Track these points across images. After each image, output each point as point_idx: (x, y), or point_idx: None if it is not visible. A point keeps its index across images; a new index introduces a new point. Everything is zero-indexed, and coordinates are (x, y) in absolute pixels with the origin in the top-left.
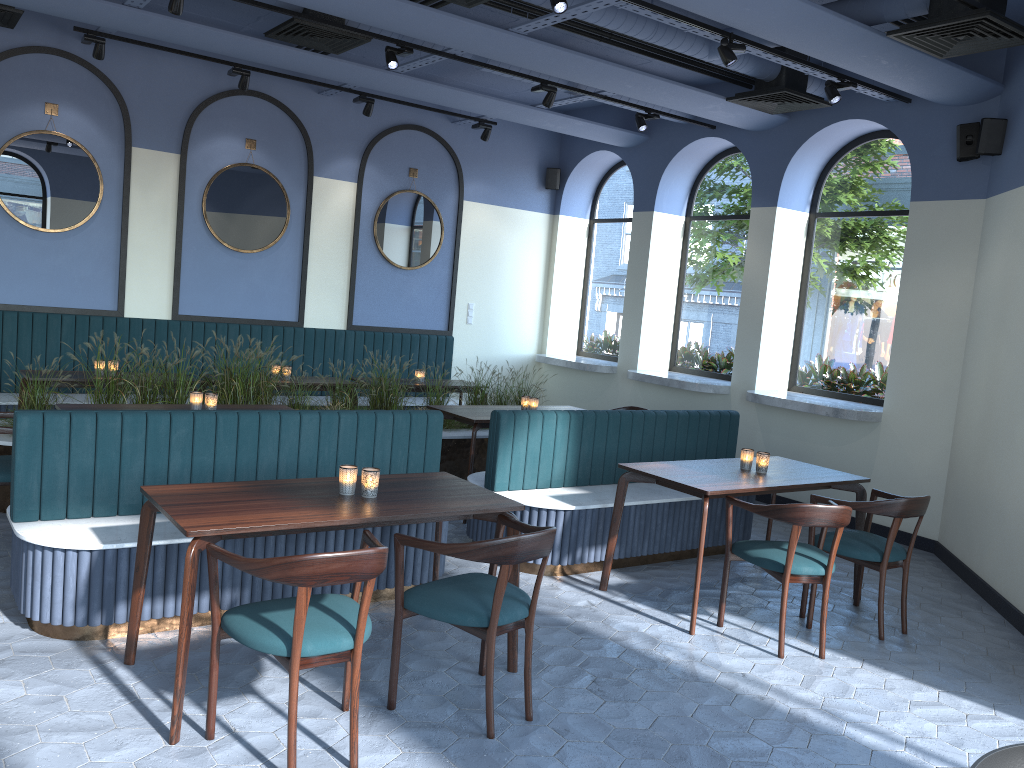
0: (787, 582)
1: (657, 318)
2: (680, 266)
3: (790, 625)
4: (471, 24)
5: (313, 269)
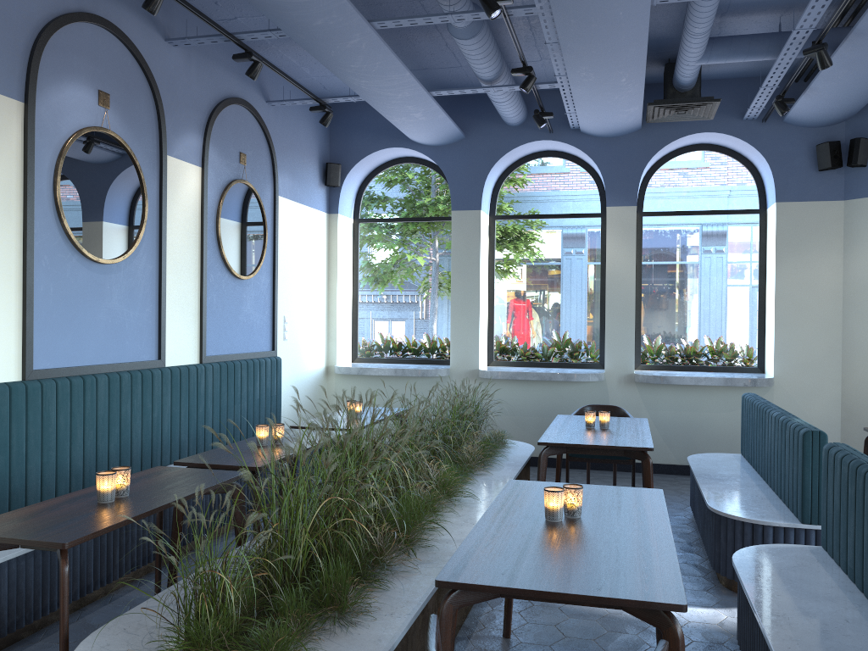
0: None
1: (483, 315)
2: (488, 263)
3: None
4: None
5: (169, 284)
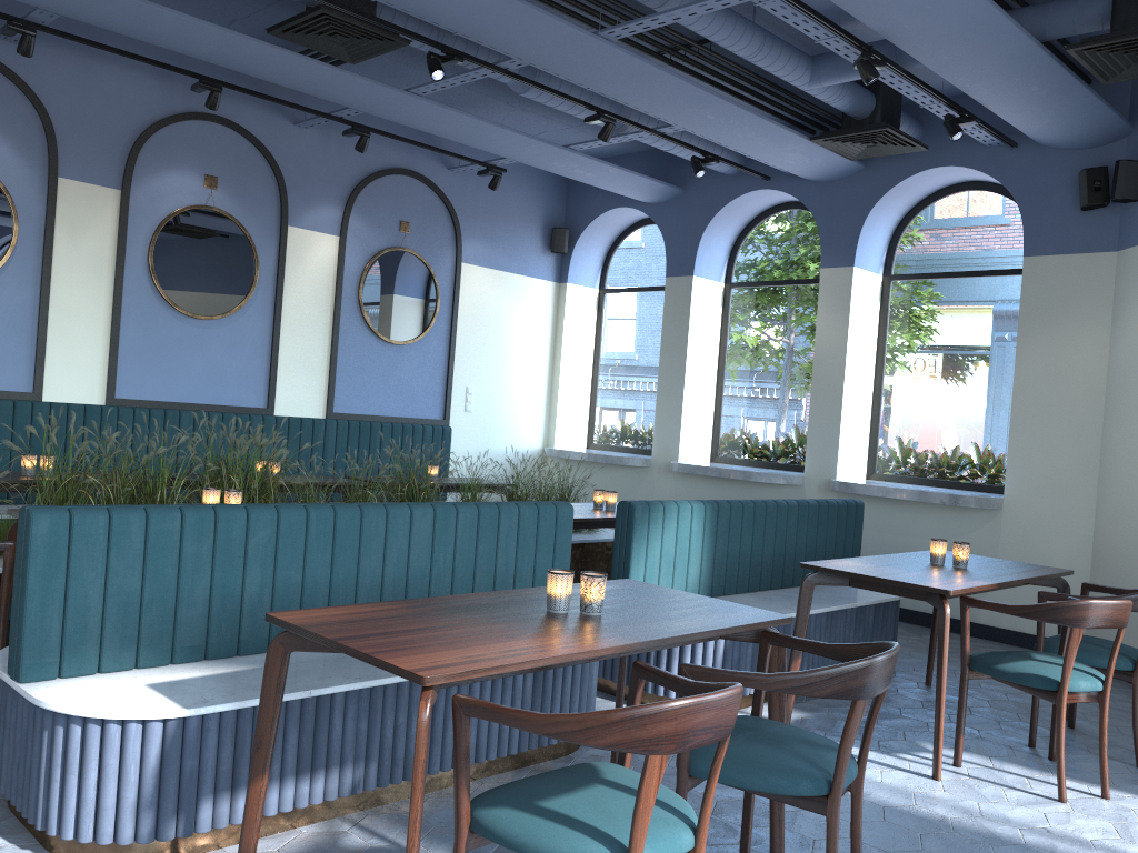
0: (1065, 702)
1: (698, 400)
2: (720, 340)
3: (1030, 758)
4: (557, 22)
5: (286, 342)
